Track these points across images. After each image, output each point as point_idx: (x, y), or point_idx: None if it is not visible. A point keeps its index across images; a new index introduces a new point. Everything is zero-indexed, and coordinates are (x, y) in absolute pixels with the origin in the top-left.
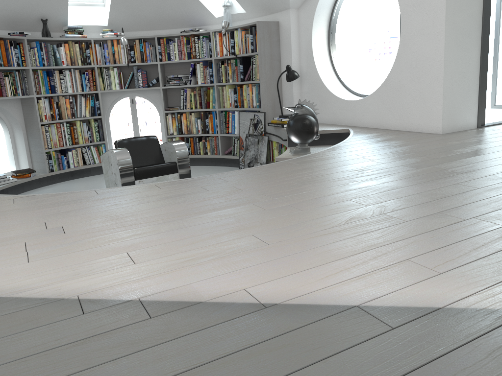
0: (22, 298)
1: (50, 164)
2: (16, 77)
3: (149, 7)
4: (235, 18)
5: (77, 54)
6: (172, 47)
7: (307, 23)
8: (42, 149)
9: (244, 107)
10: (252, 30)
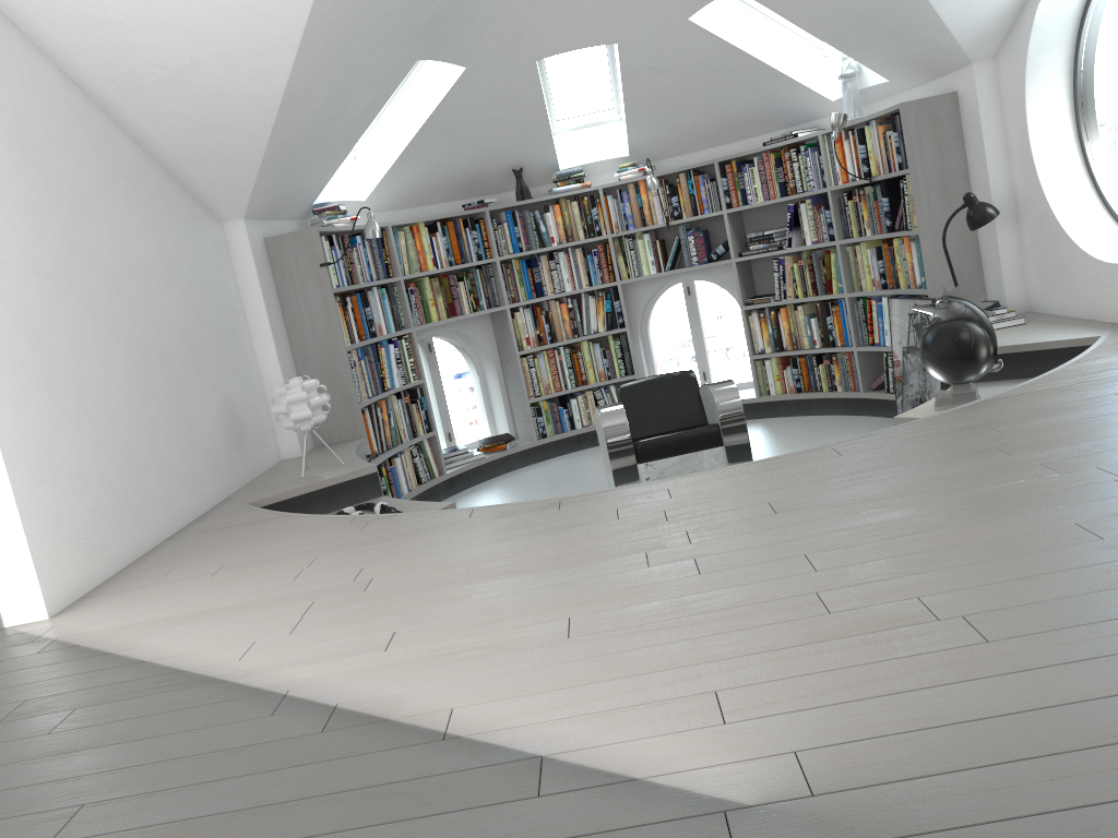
0: (240, 685)
1: (540, 425)
2: (476, 279)
3: (697, 108)
4: (872, 95)
5: (575, 220)
6: (749, 176)
7: (1015, 89)
8: (525, 398)
9: (901, 288)
10: (895, 122)
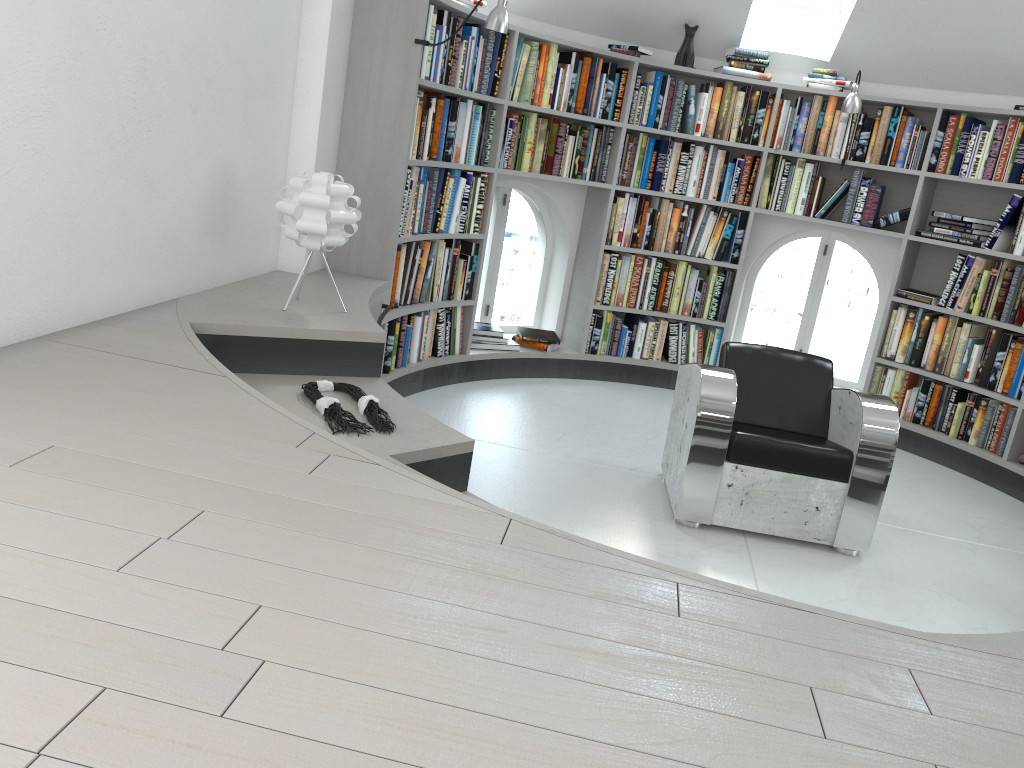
0: None
1: (594, 337)
2: (591, 140)
3: (950, 29)
4: None
5: (733, 115)
6: (976, 141)
7: None
8: (590, 301)
9: None
10: None
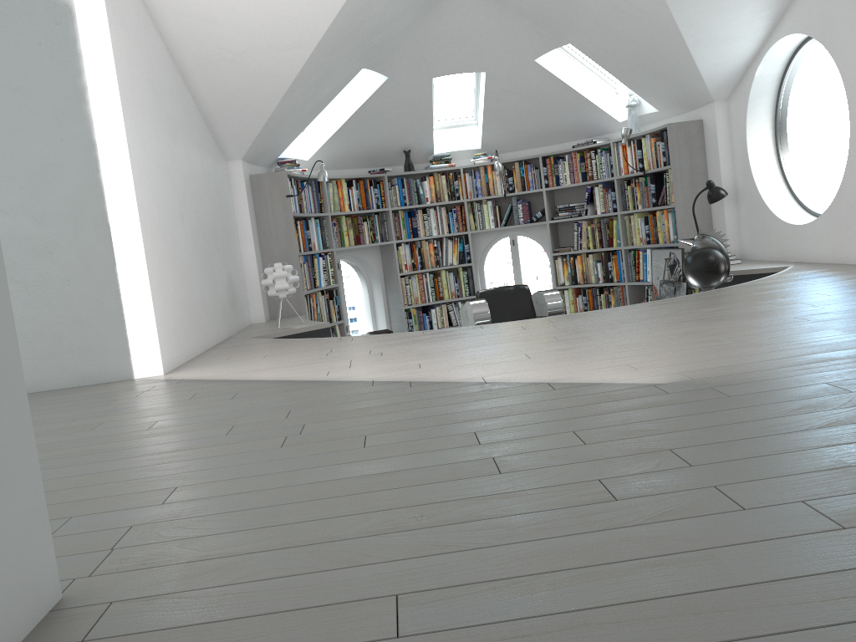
0: (339, 381)
1: (410, 324)
2: (375, 221)
3: (530, 120)
4: (646, 120)
5: (443, 188)
6: (562, 167)
7: (739, 119)
8: (401, 305)
9: (659, 243)
10: (663, 136)
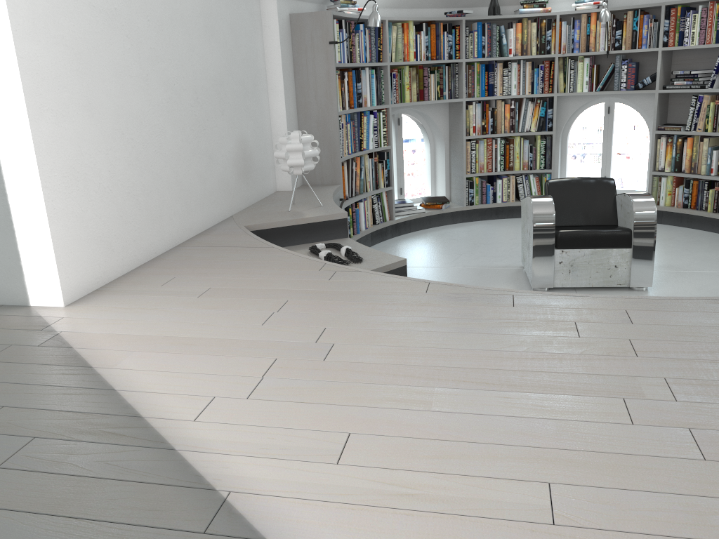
0: (185, 464)
1: (470, 195)
2: (444, 74)
3: None
4: None
5: (531, 38)
6: (690, 21)
7: None
8: (463, 173)
9: None
10: None
